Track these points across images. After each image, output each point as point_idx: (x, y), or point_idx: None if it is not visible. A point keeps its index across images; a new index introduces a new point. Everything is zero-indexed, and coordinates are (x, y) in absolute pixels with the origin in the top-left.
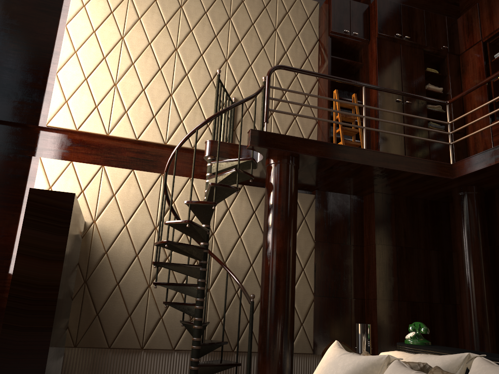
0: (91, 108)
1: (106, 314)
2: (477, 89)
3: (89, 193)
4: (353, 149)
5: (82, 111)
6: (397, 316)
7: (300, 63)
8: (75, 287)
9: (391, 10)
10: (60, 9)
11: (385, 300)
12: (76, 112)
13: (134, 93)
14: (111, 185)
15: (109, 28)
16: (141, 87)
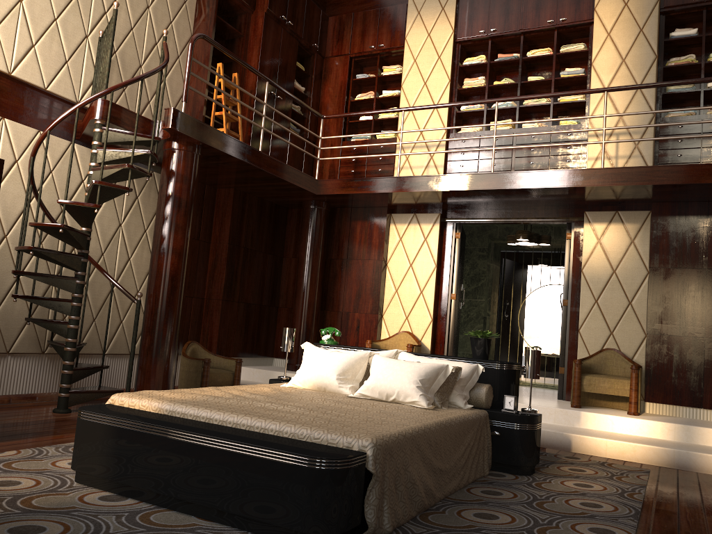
0: None
1: None
2: (336, 103)
3: None
4: (253, 150)
5: None
6: (235, 317)
7: (178, 7)
8: None
9: None
10: None
11: (228, 301)
12: None
13: None
14: None
15: None
16: None
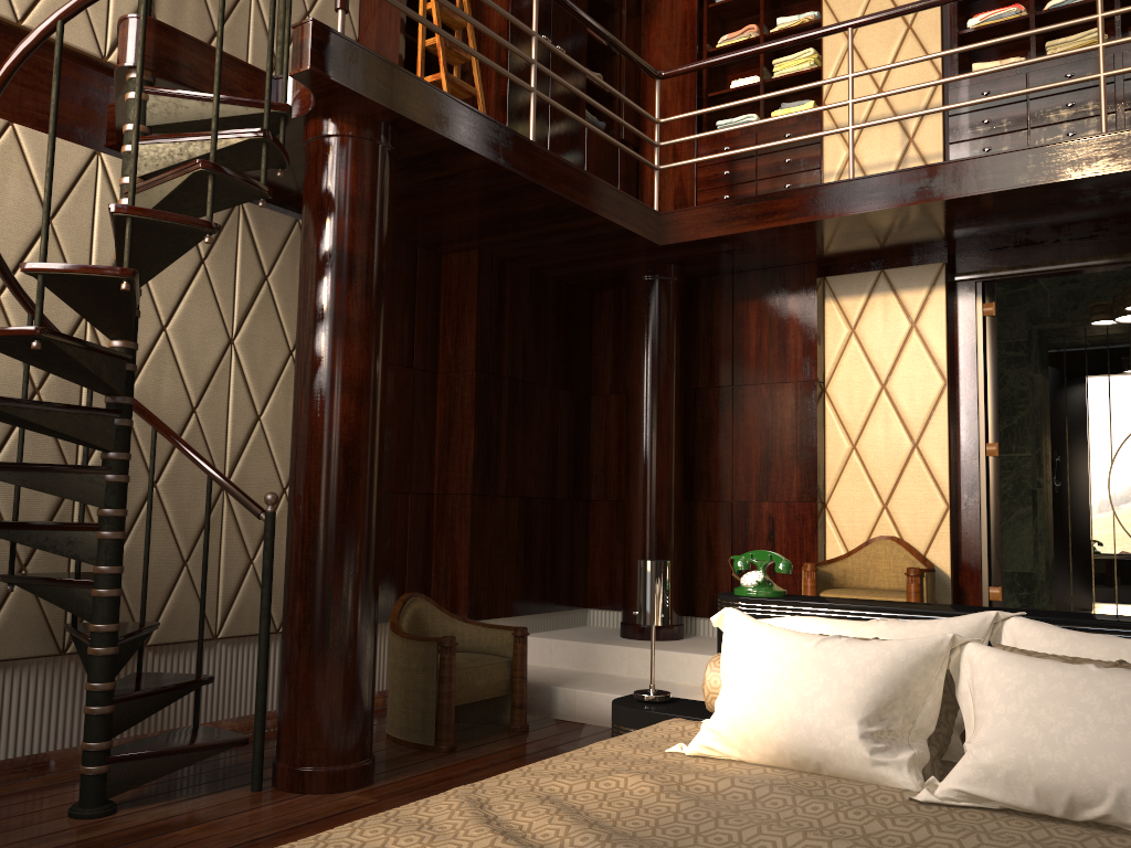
0: None
1: None
2: (676, 59)
3: None
4: (517, 139)
5: None
6: (503, 530)
7: None
8: None
9: None
10: None
11: (484, 496)
12: None
13: None
14: None
15: None
16: None
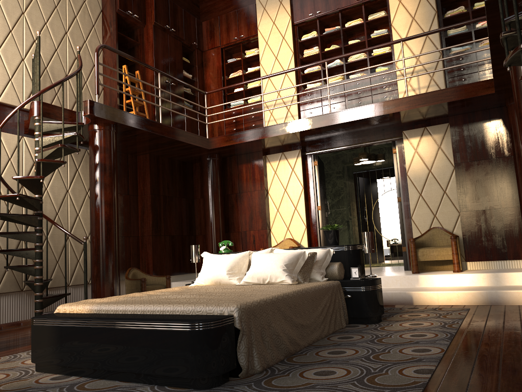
0: None
1: None
2: (216, 82)
3: None
4: (155, 123)
5: None
6: (164, 247)
7: (89, 30)
8: None
9: (163, 3)
10: None
11: (156, 235)
12: None
13: None
14: None
15: None
16: None
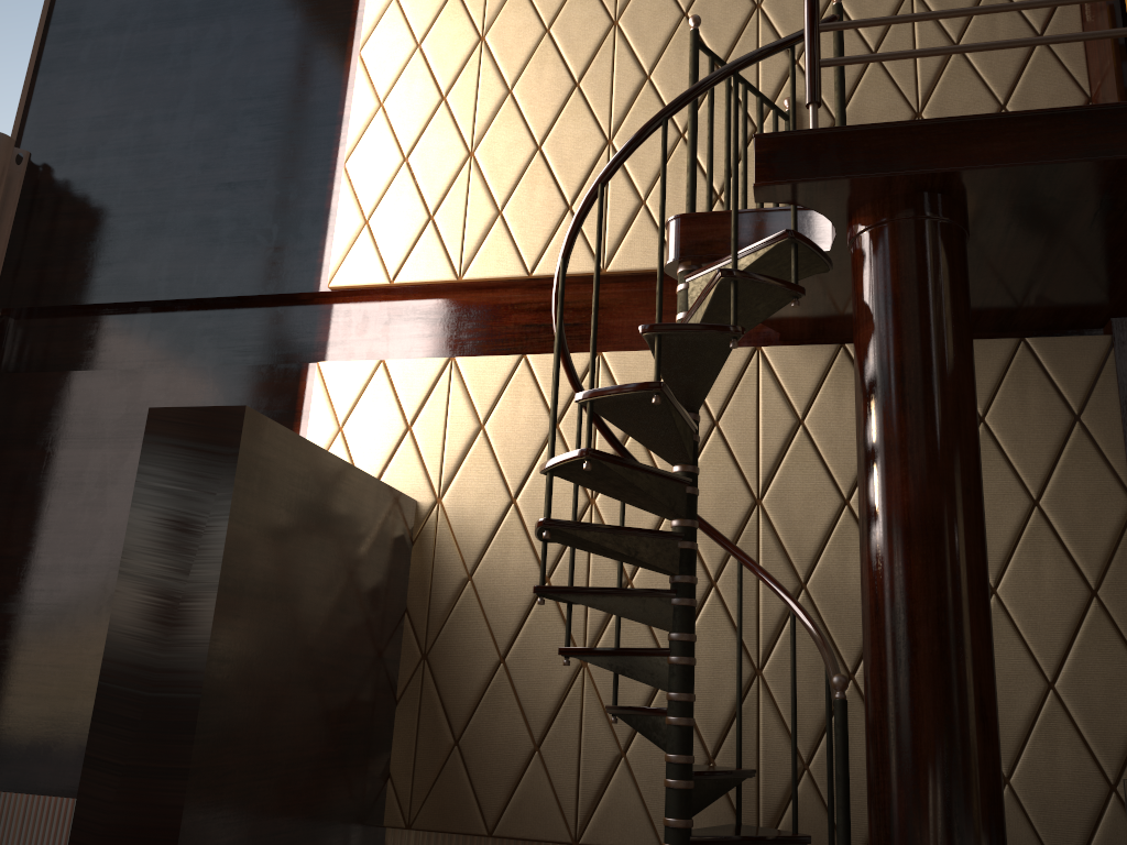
0: (420, 223)
1: (478, 743)
2: None
3: (424, 429)
4: None
5: (399, 236)
6: None
7: None
8: (402, 671)
9: None
10: (347, 21)
11: None
12: (386, 241)
13: (515, 163)
14: (474, 402)
15: (450, 25)
16: (531, 144)
